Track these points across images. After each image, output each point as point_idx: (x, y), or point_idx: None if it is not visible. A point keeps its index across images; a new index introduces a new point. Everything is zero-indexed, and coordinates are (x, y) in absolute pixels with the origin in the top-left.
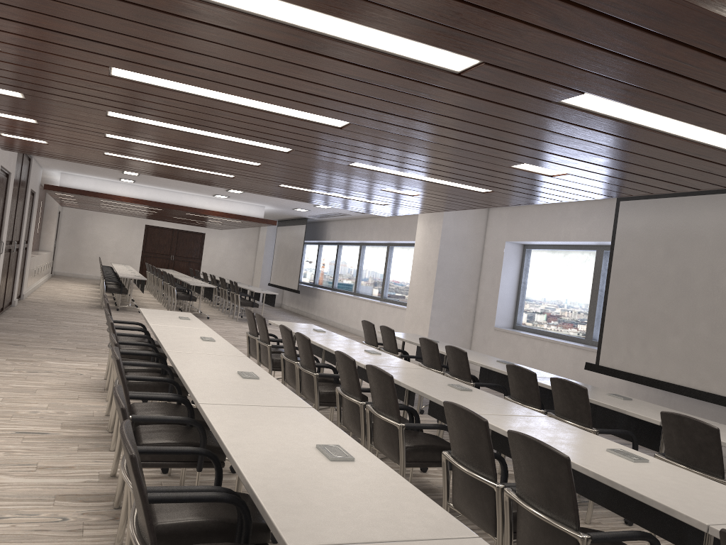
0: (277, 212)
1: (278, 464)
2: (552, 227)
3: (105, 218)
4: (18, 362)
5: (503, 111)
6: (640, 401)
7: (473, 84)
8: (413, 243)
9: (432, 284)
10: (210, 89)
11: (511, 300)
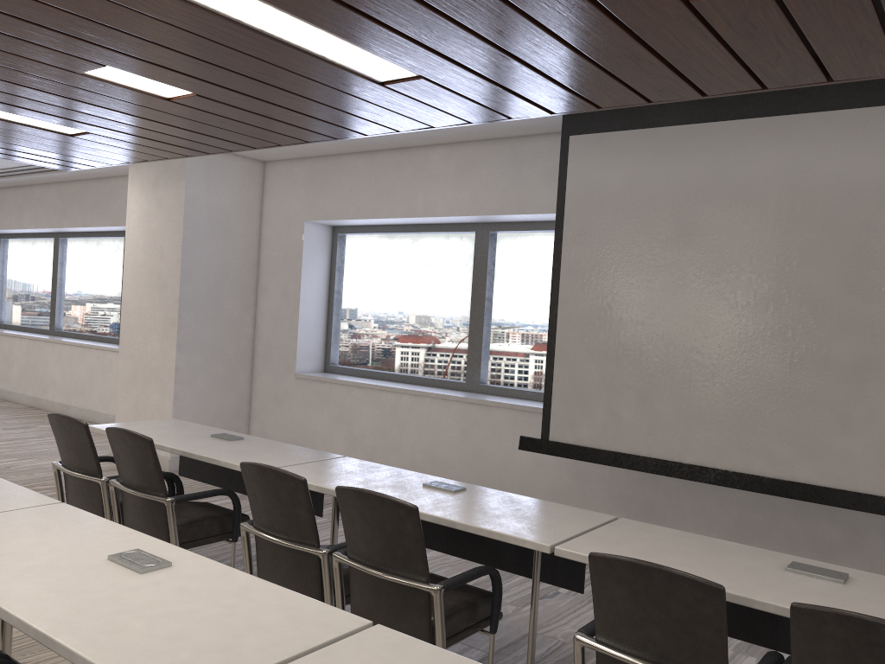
0: None
1: None
2: (399, 193)
3: None
4: None
5: None
6: (859, 574)
7: None
8: (109, 231)
9: (173, 306)
10: None
11: (319, 324)
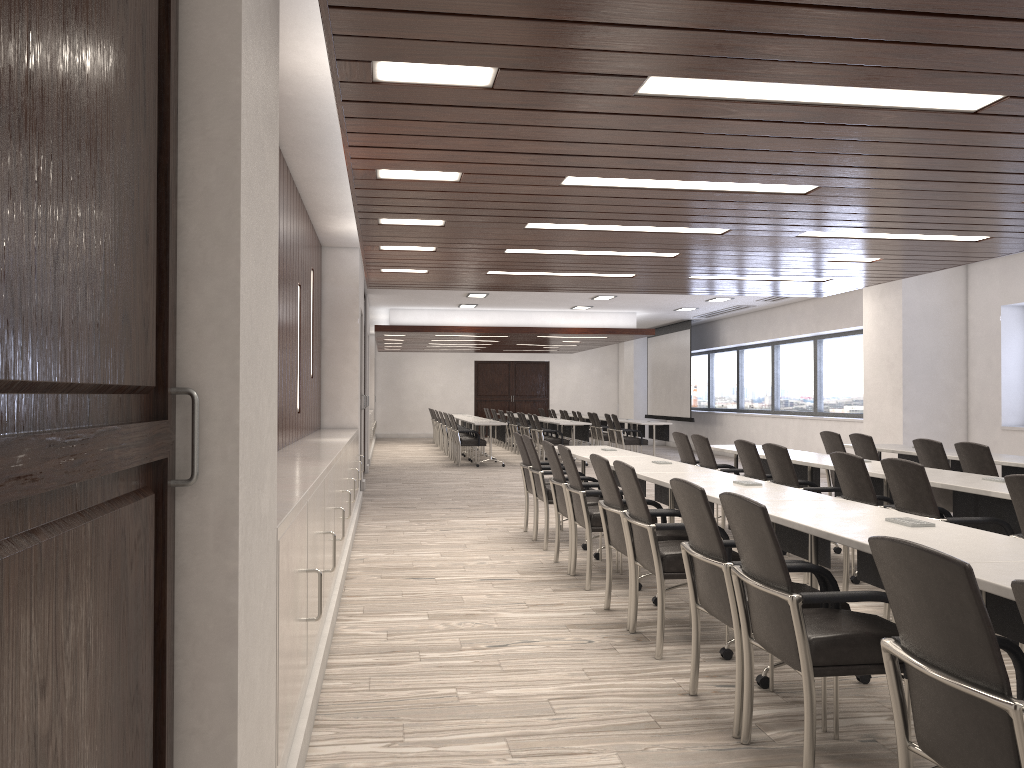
0: (650, 318)
1: (863, 529)
2: None
3: (426, 360)
4: (423, 522)
5: None
6: None
7: (991, 119)
8: (853, 331)
9: (898, 380)
10: (667, 179)
11: (1021, 386)
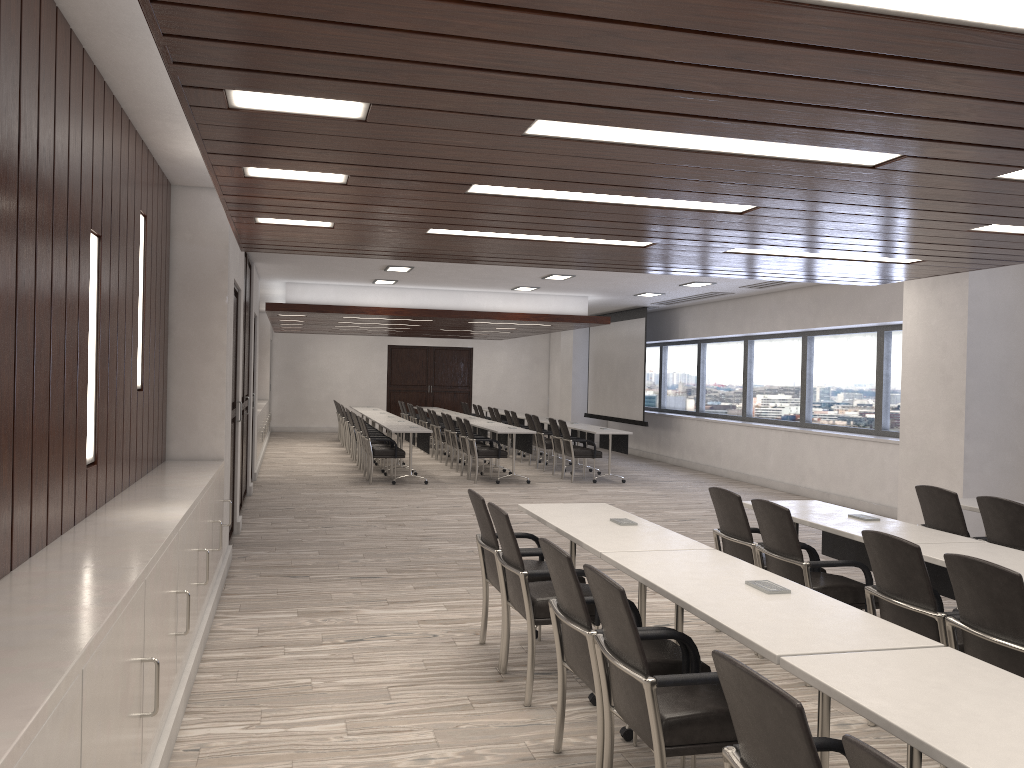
0: (601, 303)
1: None
2: None
3: (332, 343)
4: (319, 617)
5: None
6: None
7: None
8: (859, 327)
9: (958, 397)
10: None
11: None
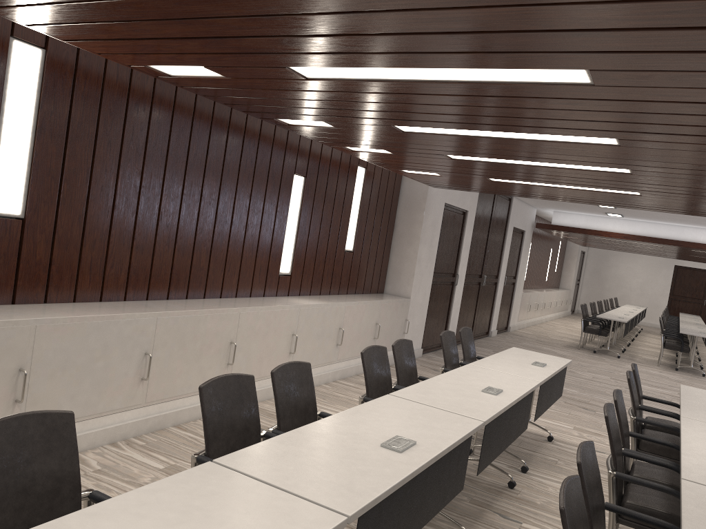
0: None
1: None
2: None
3: (630, 258)
4: None
5: None
6: None
7: None
8: None
9: None
10: (377, 65)
11: None
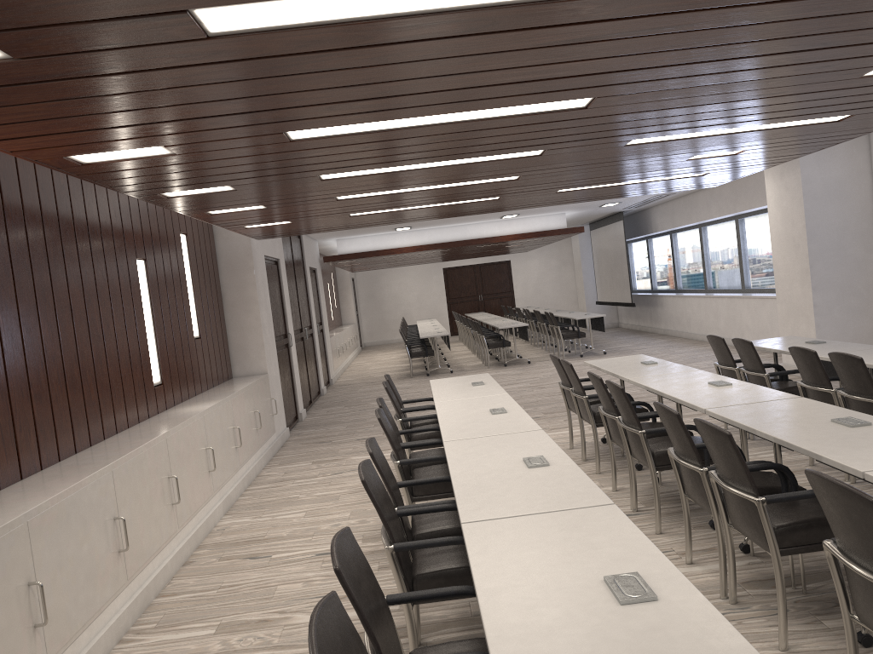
0: (583, 215)
1: (543, 622)
2: None
3: (400, 273)
4: (323, 463)
5: (806, 7)
6: None
7: None
8: None
9: (805, 260)
10: (401, 117)
11: None
